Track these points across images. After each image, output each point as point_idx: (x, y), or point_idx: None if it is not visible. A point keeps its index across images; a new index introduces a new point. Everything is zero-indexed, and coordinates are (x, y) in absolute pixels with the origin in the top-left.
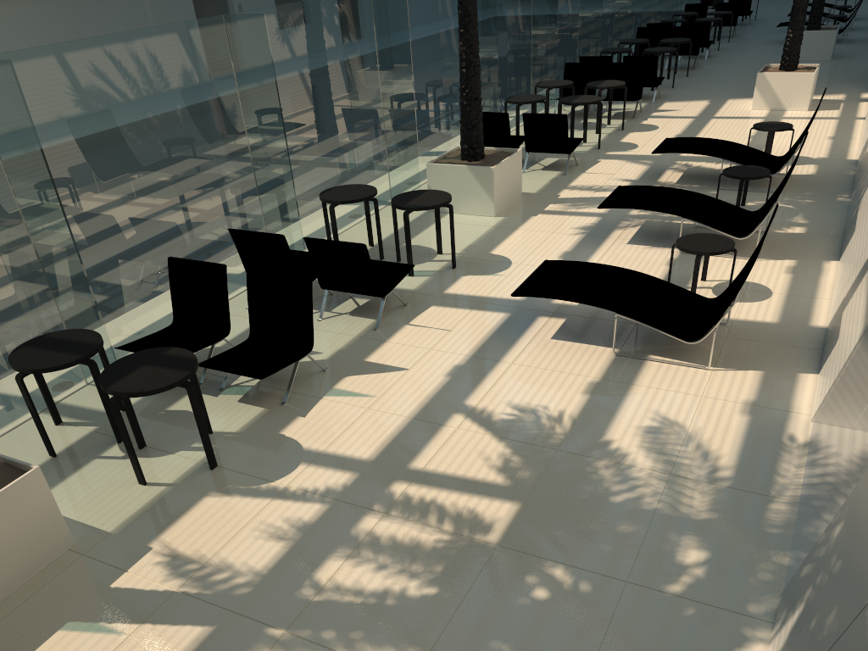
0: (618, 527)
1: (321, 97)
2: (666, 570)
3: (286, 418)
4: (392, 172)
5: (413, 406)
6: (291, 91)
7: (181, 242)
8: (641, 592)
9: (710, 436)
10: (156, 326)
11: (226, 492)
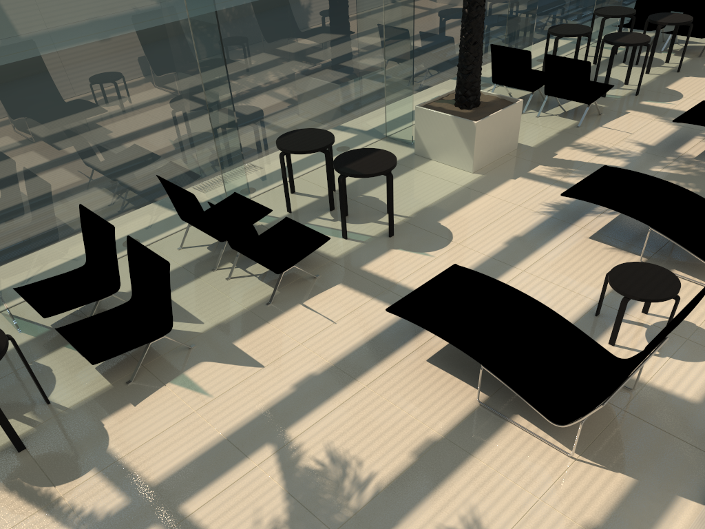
0: None
1: (302, 31)
2: None
3: (119, 402)
4: (389, 107)
5: (236, 420)
6: (262, 28)
7: (114, 182)
8: None
9: None
10: (81, 260)
11: (10, 487)
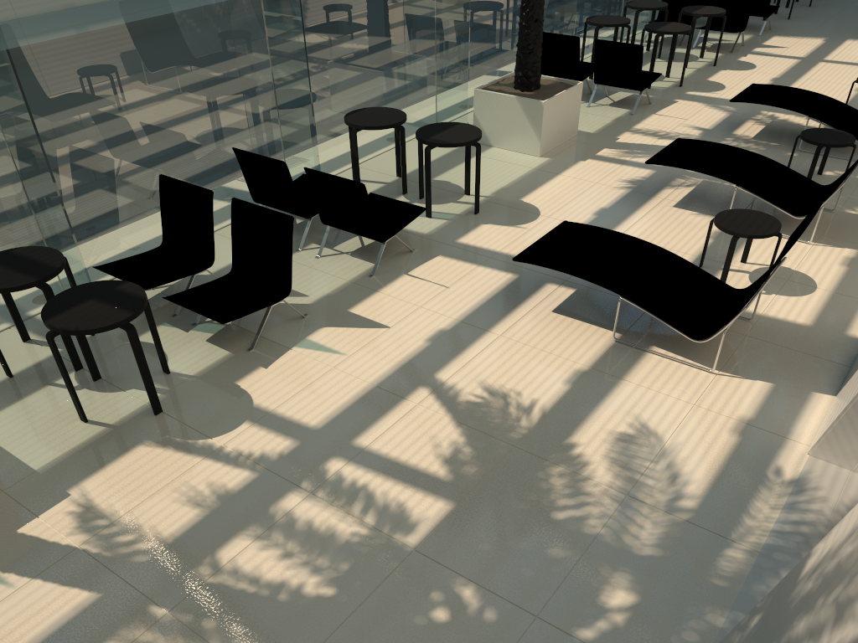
0: (549, 550)
1: (362, 4)
2: (584, 611)
3: (247, 366)
4: (440, 94)
5: (380, 372)
6: None
7: (183, 157)
8: (547, 632)
9: (687, 455)
10: (148, 245)
11: (161, 443)
